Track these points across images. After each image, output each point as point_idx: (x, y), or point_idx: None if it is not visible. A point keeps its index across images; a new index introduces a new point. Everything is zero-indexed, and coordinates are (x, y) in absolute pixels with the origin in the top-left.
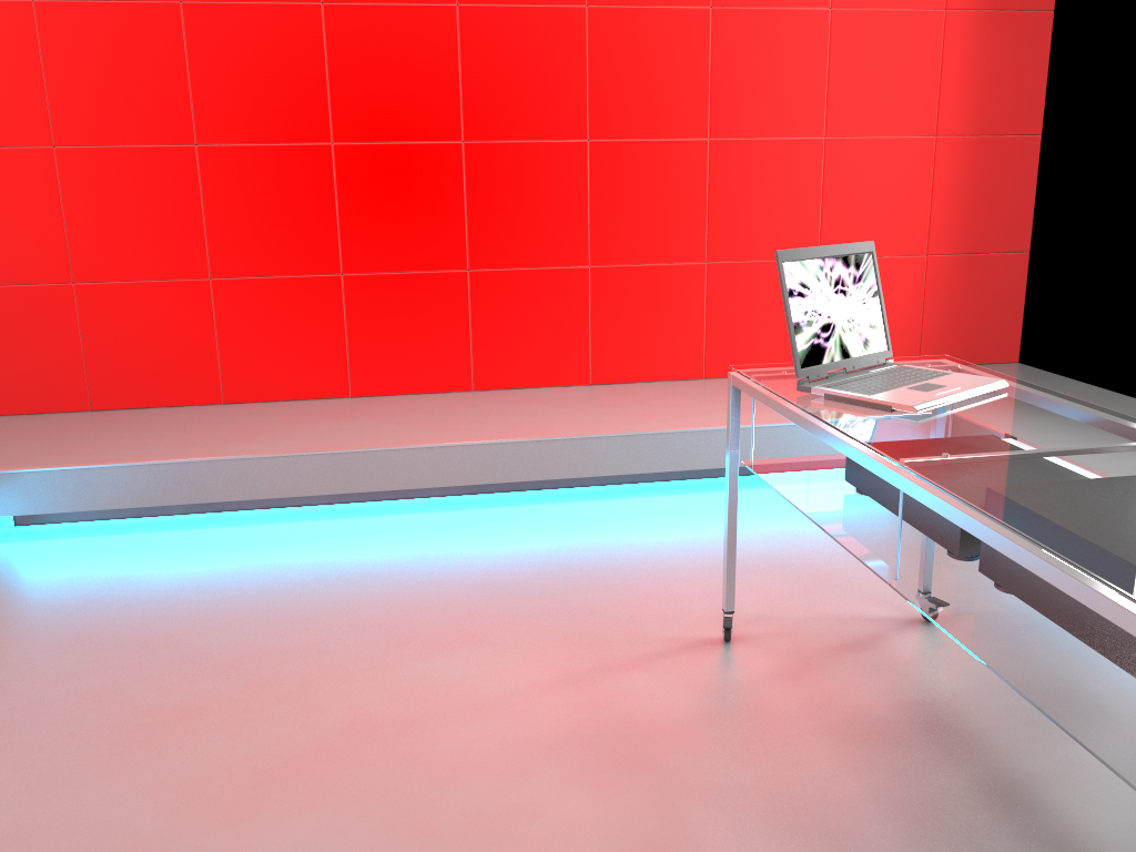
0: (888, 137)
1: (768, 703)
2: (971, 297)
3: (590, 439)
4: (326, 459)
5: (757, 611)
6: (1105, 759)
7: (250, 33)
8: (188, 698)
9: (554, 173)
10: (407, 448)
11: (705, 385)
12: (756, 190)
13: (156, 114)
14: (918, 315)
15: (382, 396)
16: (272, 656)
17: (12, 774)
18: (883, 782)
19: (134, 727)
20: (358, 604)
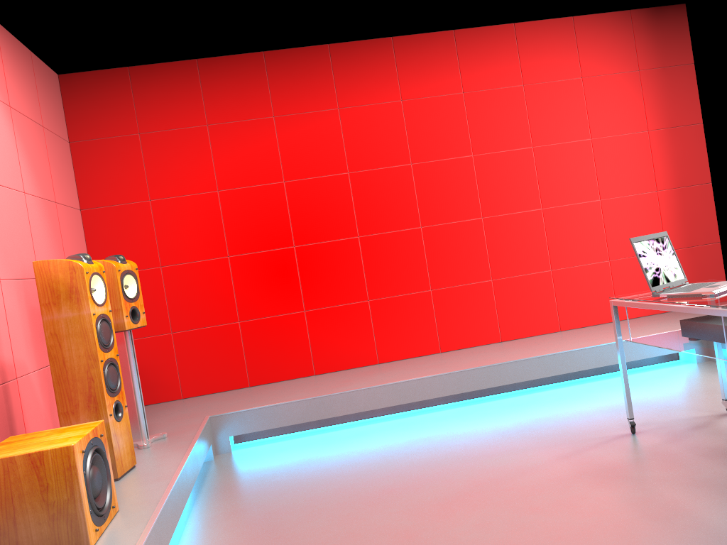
0: (632, 195)
1: (668, 451)
2: (694, 270)
3: (520, 361)
4: (390, 387)
5: (641, 422)
6: None
7: (316, 191)
8: (384, 486)
9: (467, 236)
10: (429, 377)
11: (563, 333)
12: (570, 230)
13: (275, 234)
14: None
15: (394, 361)
16: (411, 468)
17: (328, 518)
18: None
19: (369, 497)
20: (437, 446)
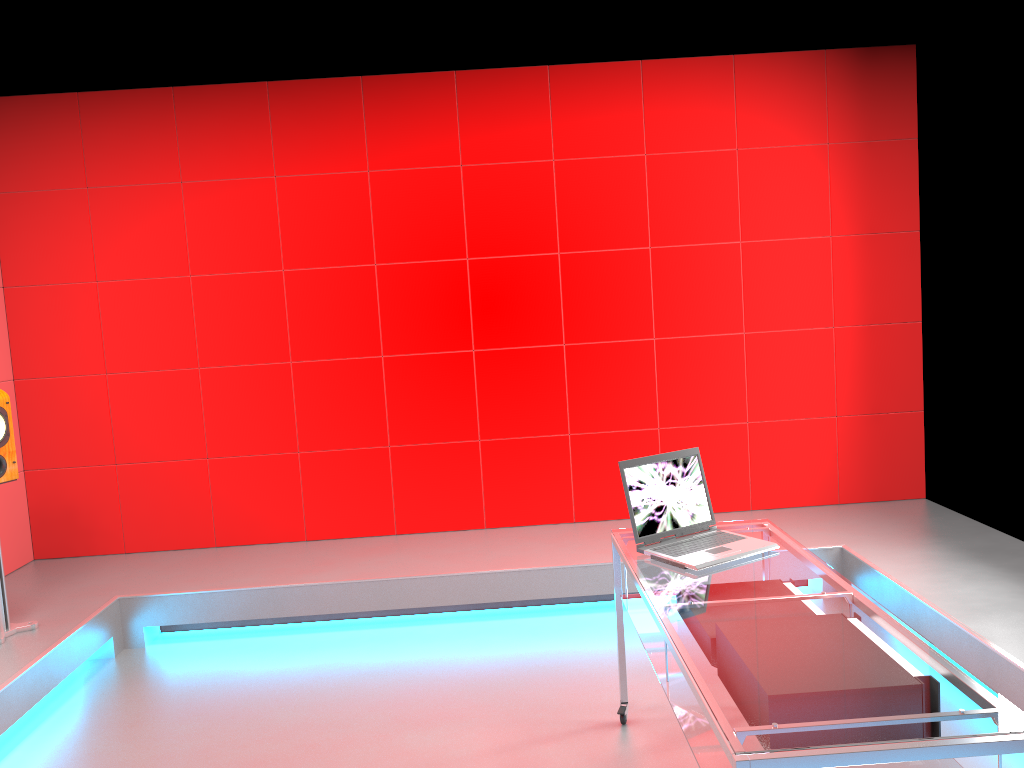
0: (795, 329)
1: (635, 767)
2: (877, 448)
3: (558, 569)
4: (368, 585)
5: (653, 702)
6: None
7: (327, 287)
8: (257, 754)
9: (539, 369)
10: (425, 577)
11: None
12: (693, 373)
13: (265, 343)
14: (834, 463)
15: (418, 533)
16: (315, 727)
17: None
18: None
19: None
20: (378, 692)
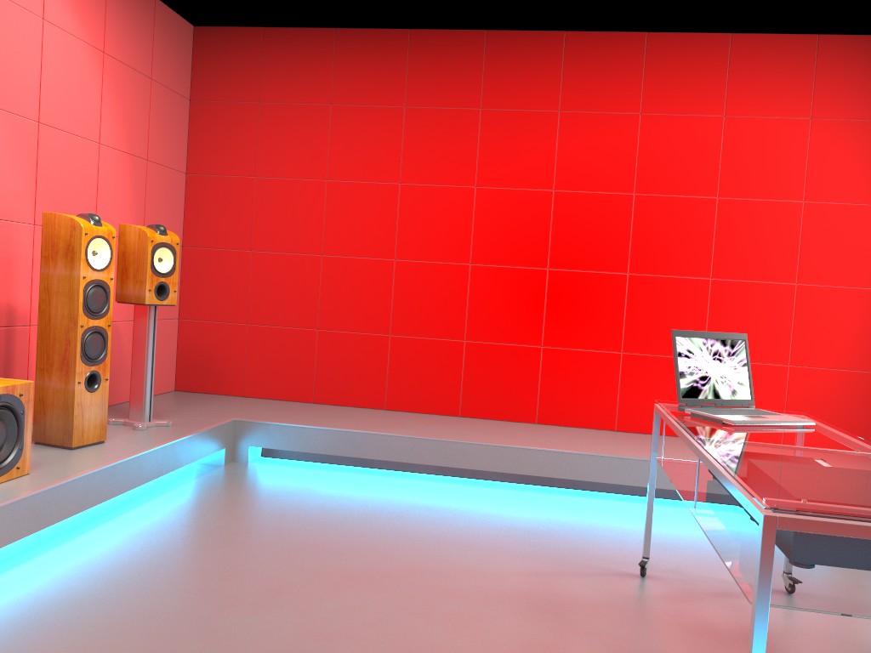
0: (846, 286)
1: (650, 607)
2: None
3: (597, 457)
4: (432, 443)
5: (671, 567)
6: (730, 569)
7: (433, 201)
8: (326, 540)
9: (603, 292)
10: (480, 444)
11: None
12: (743, 314)
13: (377, 241)
14: (869, 415)
15: (478, 418)
16: (374, 532)
17: (236, 551)
18: (700, 652)
19: (296, 546)
20: (429, 520)
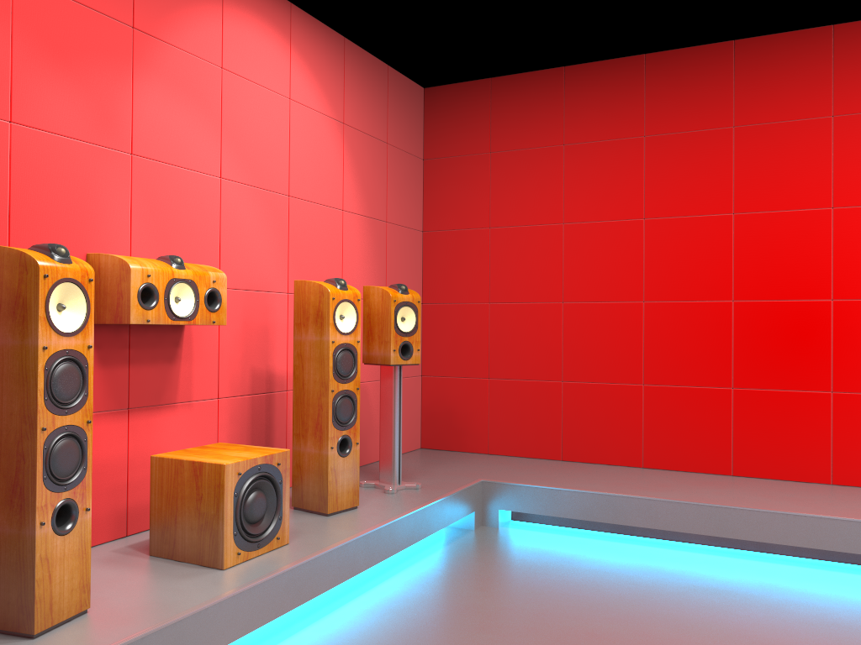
0: None
1: None
2: None
3: None
4: (706, 509)
5: None
6: None
7: (684, 234)
8: (595, 628)
9: None
10: (767, 511)
11: None
12: None
13: (622, 283)
14: None
15: (755, 478)
16: (651, 620)
17: (496, 637)
18: None
19: (562, 634)
20: (715, 606)
